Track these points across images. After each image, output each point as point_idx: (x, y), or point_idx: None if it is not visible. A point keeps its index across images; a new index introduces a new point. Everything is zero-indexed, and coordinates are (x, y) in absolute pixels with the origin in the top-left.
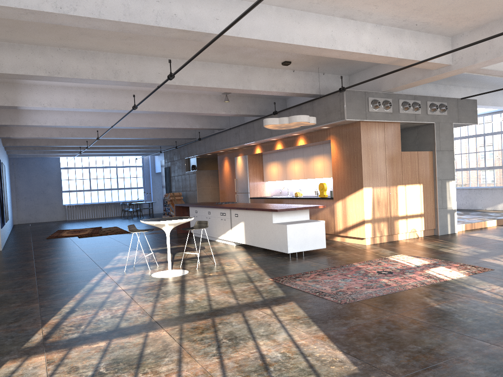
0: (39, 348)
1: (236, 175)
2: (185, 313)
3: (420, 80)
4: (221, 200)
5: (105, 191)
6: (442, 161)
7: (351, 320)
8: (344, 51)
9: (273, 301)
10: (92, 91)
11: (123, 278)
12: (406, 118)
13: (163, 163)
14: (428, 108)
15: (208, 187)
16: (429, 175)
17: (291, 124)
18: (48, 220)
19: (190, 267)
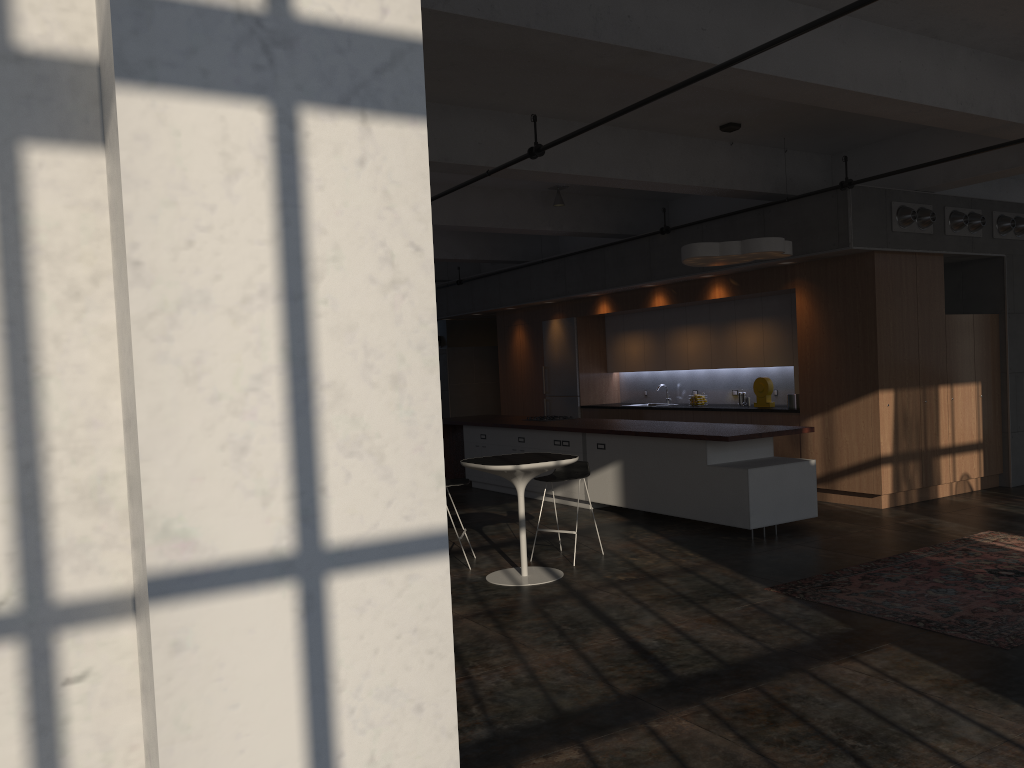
0: None
1: (546, 358)
2: (678, 675)
3: (1013, 167)
4: (505, 409)
5: None
6: (1017, 335)
7: None
8: (918, 104)
9: (843, 643)
10: None
11: None
12: (956, 245)
13: None
14: (994, 226)
15: (470, 382)
16: (992, 363)
17: (741, 257)
18: None
19: (552, 560)
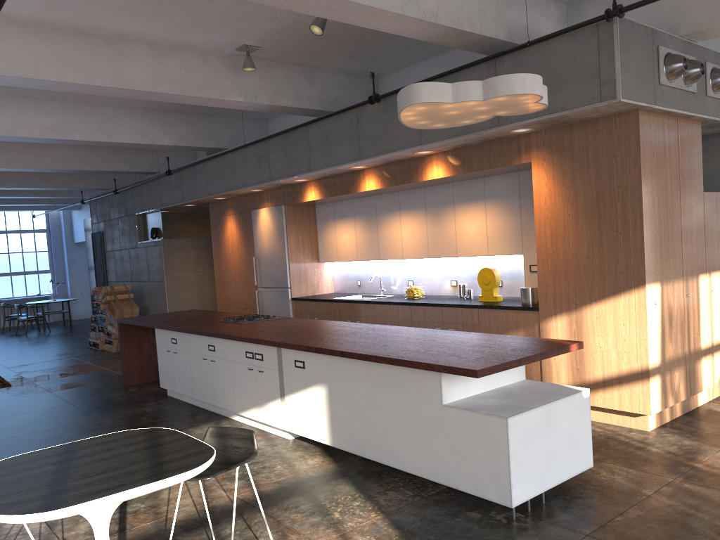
0: None
1: (256, 248)
2: None
3: None
4: (221, 300)
5: None
6: None
7: None
8: None
9: None
10: None
11: None
12: (716, 109)
13: (90, 225)
14: None
15: (188, 273)
16: None
17: (480, 108)
18: None
19: None
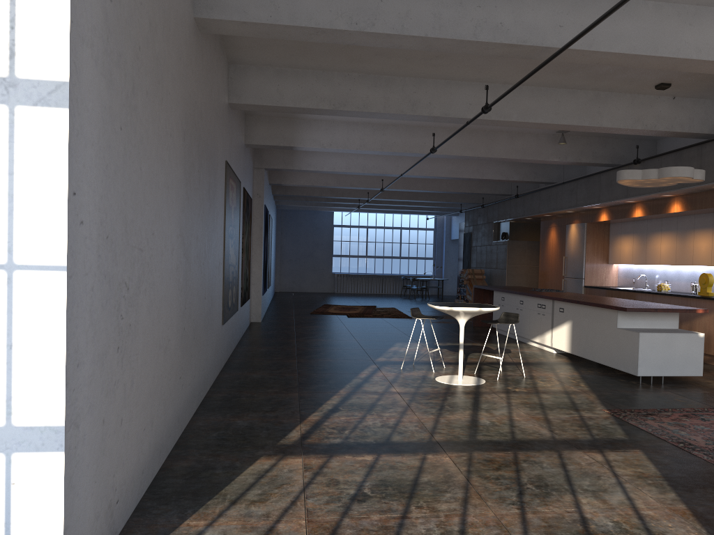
0: (295, 448)
1: (566, 250)
2: (477, 438)
3: None
4: (540, 285)
5: (384, 259)
6: None
7: None
8: None
9: (608, 444)
10: (381, 127)
11: (399, 377)
12: None
13: (463, 227)
14: None
15: (522, 265)
16: None
17: (662, 180)
18: (314, 291)
19: (488, 375)
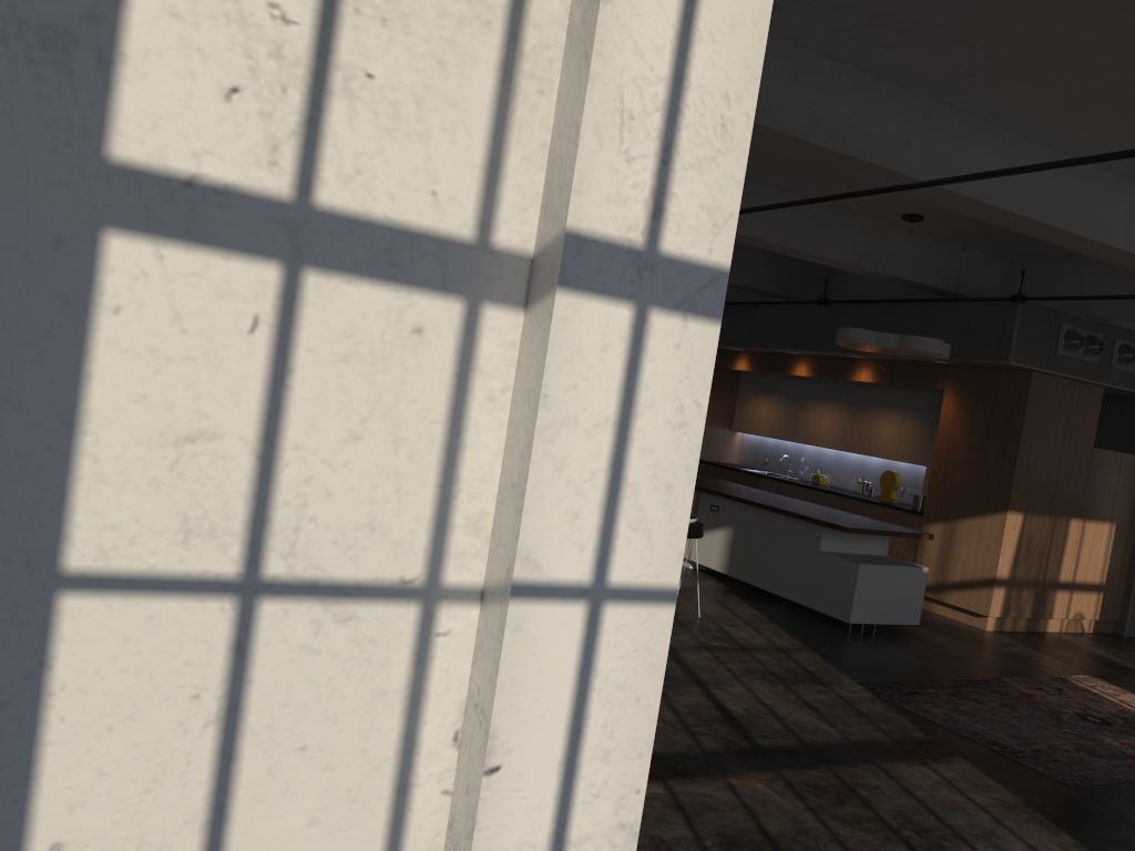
0: None
1: None
2: (759, 743)
3: None
4: None
5: None
6: None
7: (1128, 835)
8: (1103, 244)
9: (919, 749)
10: None
11: None
12: (1120, 379)
13: None
14: None
15: None
16: (1132, 507)
17: (896, 350)
18: None
19: None
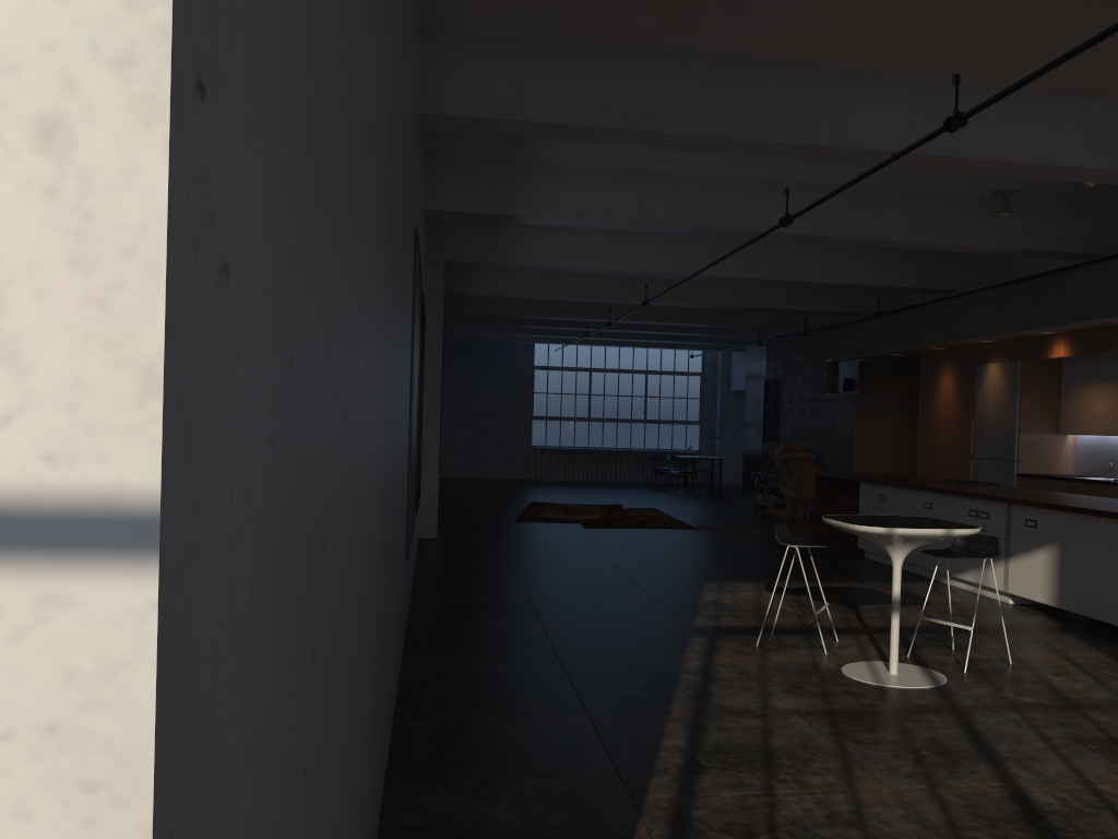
0: None
1: (977, 410)
2: None
3: None
4: (921, 471)
5: (618, 424)
6: None
7: None
8: None
9: None
10: (675, 182)
11: (768, 669)
12: None
13: (754, 371)
14: None
15: (881, 435)
16: None
17: None
18: (501, 476)
19: (937, 661)
